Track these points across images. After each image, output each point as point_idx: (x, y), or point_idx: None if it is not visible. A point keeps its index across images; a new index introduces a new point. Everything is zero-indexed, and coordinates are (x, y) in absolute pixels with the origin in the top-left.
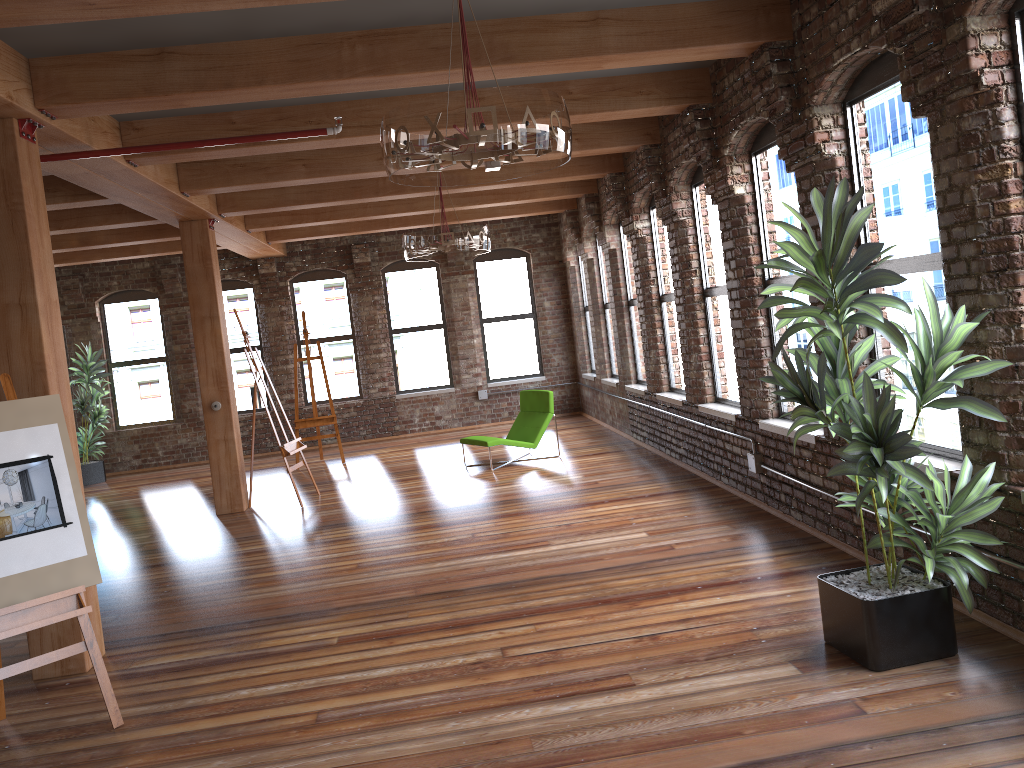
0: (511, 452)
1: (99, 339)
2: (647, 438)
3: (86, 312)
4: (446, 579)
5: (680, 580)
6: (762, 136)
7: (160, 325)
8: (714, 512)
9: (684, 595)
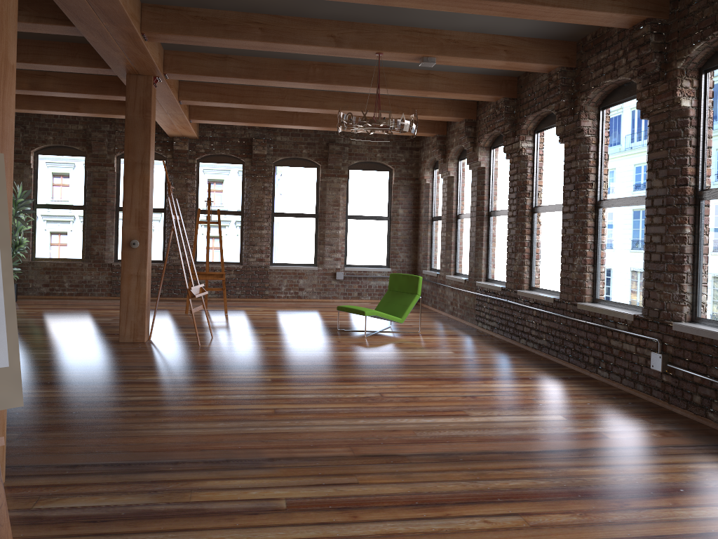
0: (373, 324)
1: (29, 182)
2: (496, 328)
3: (22, 158)
4: (379, 440)
5: (650, 477)
6: None
7: (83, 179)
8: (614, 403)
9: (673, 498)
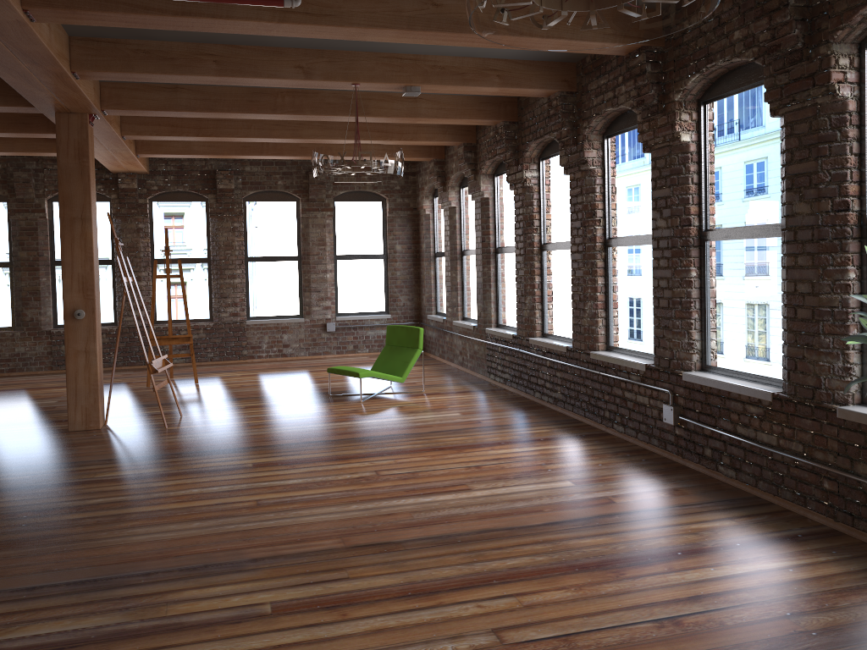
0: (371, 384)
1: None
2: (509, 380)
3: None
4: (372, 527)
5: (650, 543)
6: (721, 84)
7: (7, 229)
8: (627, 462)
9: (669, 563)
